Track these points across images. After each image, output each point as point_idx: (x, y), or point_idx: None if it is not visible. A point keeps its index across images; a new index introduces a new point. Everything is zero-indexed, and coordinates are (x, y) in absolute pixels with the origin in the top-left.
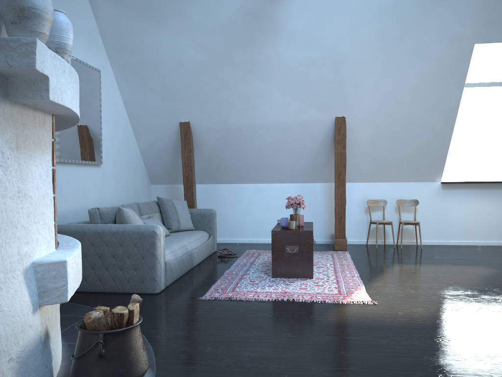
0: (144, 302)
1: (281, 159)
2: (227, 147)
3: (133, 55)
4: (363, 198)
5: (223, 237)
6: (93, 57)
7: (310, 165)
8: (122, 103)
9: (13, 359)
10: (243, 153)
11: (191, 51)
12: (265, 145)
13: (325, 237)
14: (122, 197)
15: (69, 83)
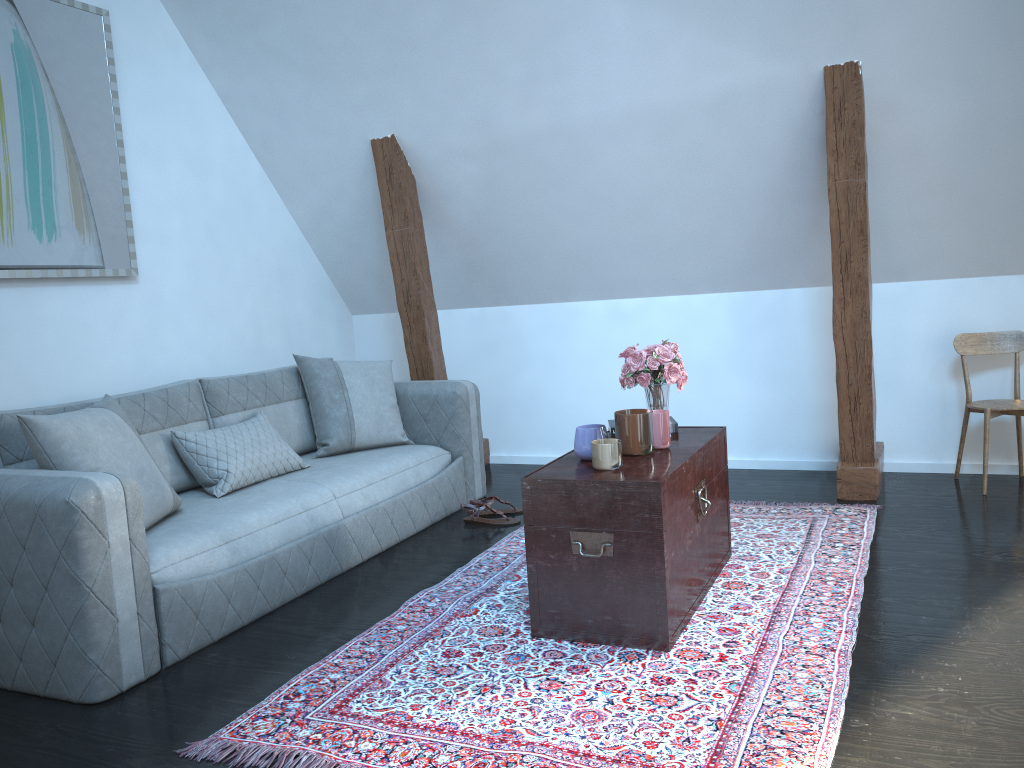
0: (4, 754)
1: (671, 225)
2: (512, 199)
3: None
4: (944, 330)
5: (533, 449)
6: None
7: (763, 234)
8: (217, 104)
9: None
10: (559, 214)
11: None
12: (618, 185)
13: (823, 451)
14: (236, 357)
15: None
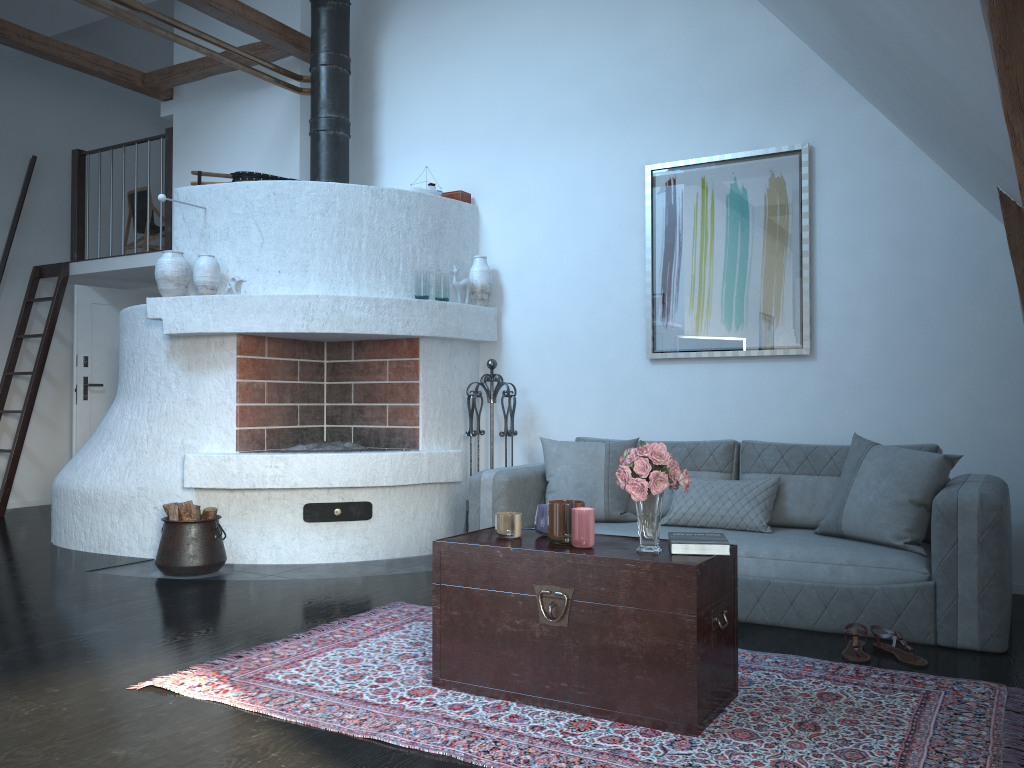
0: (427, 583)
1: None
2: None
3: (847, 71)
4: None
5: None
6: (788, 124)
7: None
8: (944, 182)
9: (158, 509)
10: None
11: (816, 12)
12: None
13: None
14: (935, 435)
15: (201, 311)
